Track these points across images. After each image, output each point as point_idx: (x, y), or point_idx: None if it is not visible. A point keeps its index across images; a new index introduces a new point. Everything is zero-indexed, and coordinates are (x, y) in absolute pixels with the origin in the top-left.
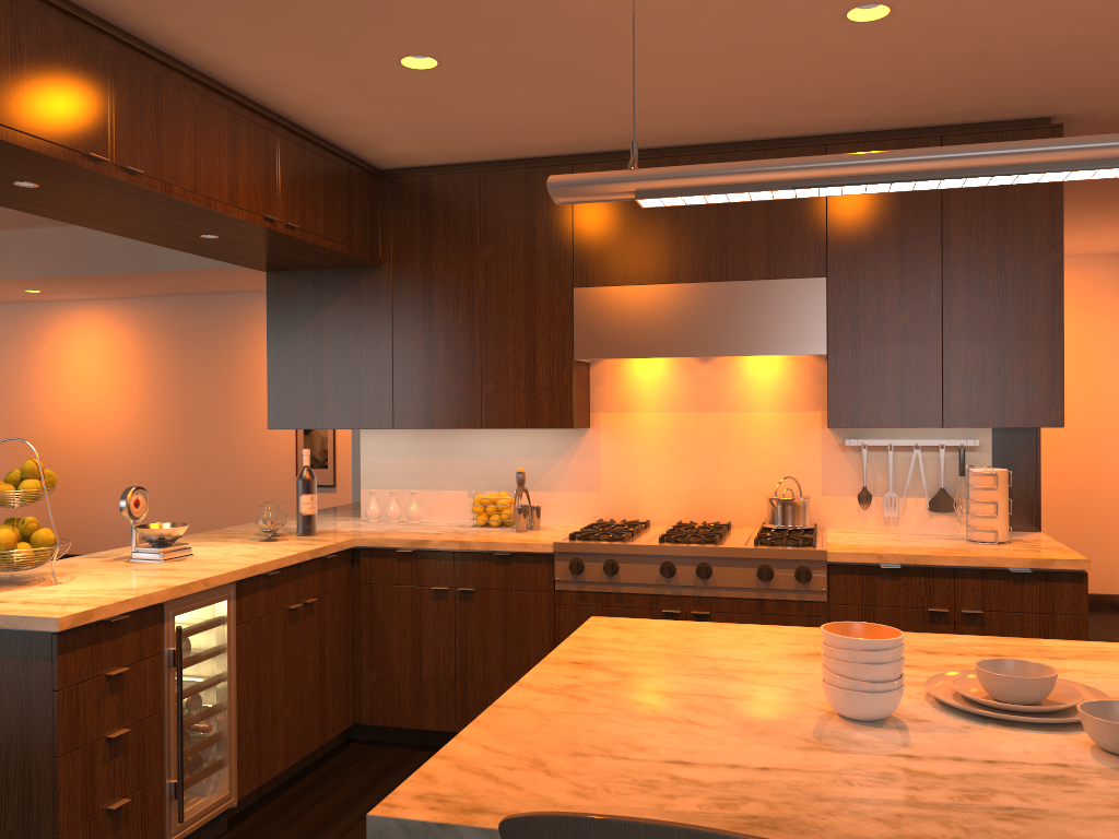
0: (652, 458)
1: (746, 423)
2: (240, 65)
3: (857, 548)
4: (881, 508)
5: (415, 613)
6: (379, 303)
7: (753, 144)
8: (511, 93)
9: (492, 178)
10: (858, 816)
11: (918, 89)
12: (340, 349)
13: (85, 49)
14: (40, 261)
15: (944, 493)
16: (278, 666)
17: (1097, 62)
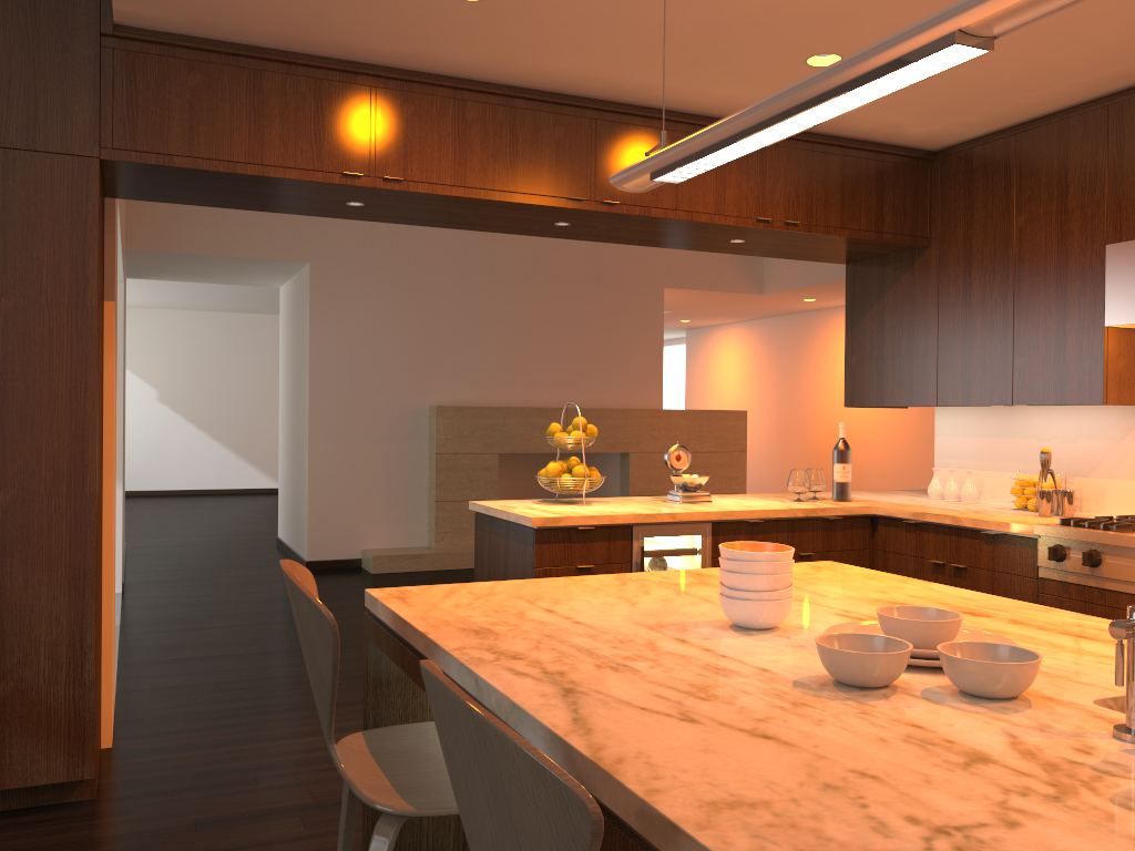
0: None
1: None
2: (704, 101)
3: None
4: None
5: None
6: (927, 282)
7: None
8: None
9: (1027, 138)
10: (532, 643)
11: None
12: (896, 330)
13: (570, 124)
14: (799, 274)
15: None
16: None
17: None
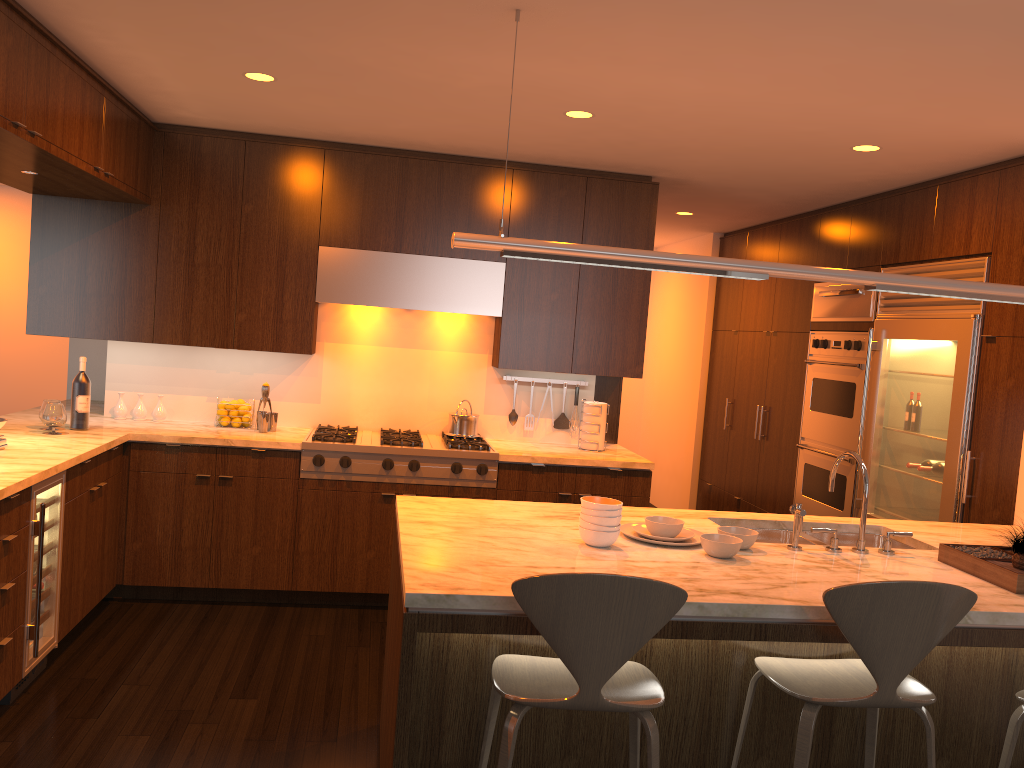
0: (363, 380)
1: (435, 359)
2: (109, 50)
3: (516, 452)
4: (522, 424)
5: (179, 495)
6: (146, 236)
7: (462, 159)
8: (313, 103)
9: (256, 148)
10: None
11: (585, 151)
12: (105, 271)
13: (16, 34)
14: None
15: (564, 416)
16: (82, 537)
17: (689, 158)
